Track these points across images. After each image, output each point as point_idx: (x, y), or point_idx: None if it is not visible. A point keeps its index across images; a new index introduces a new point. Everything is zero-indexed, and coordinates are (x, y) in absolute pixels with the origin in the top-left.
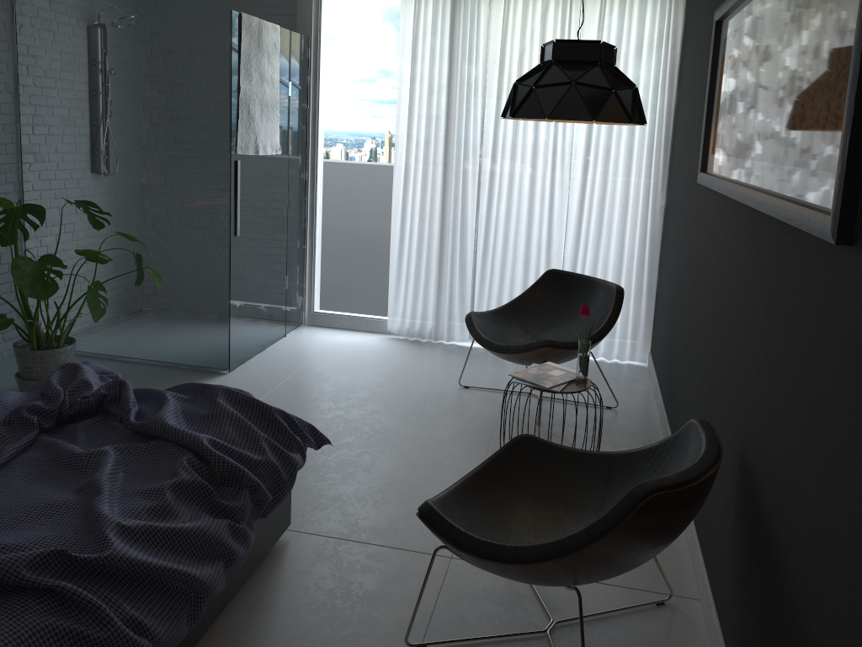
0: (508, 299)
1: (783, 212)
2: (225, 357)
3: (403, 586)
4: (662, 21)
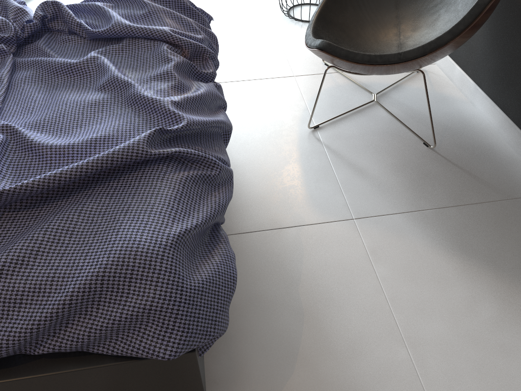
0: None
1: None
2: None
3: (280, 99)
4: None
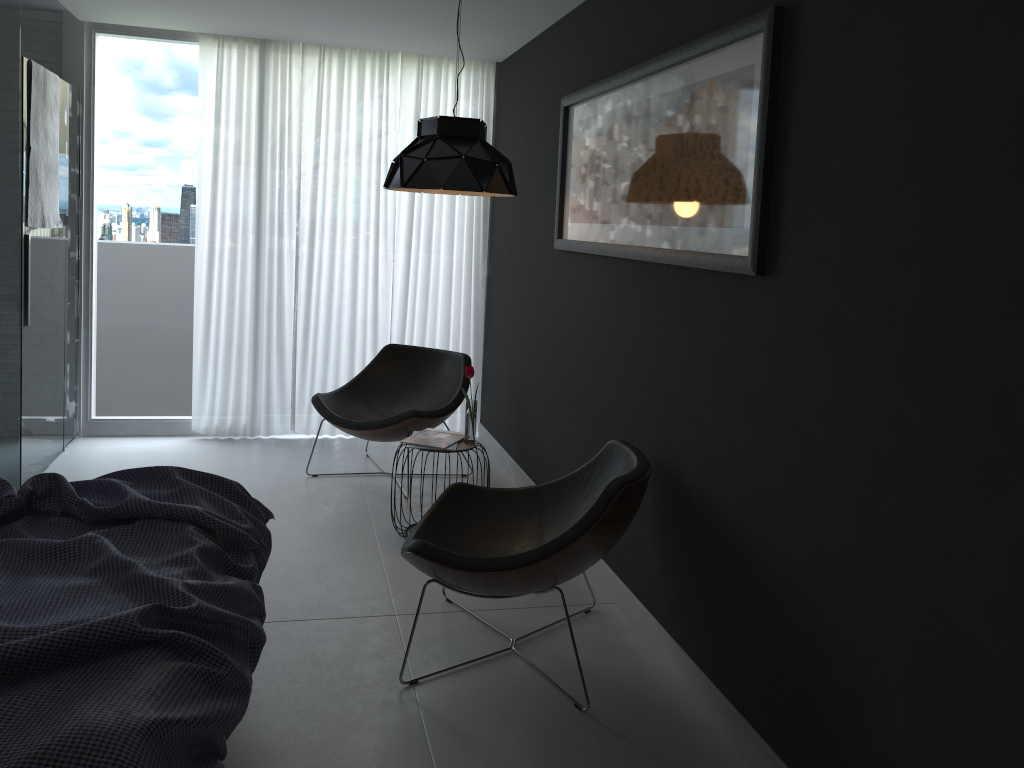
0: (334, 382)
1: (693, 260)
2: (14, 477)
3: (366, 644)
4: (476, 98)
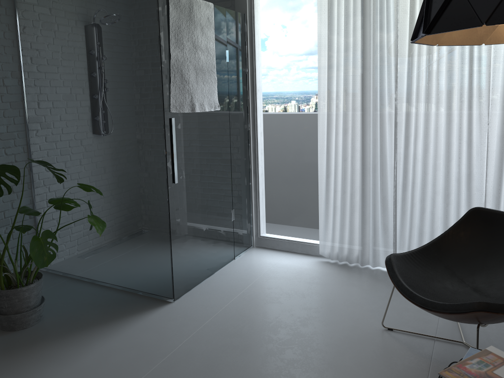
0: (430, 230)
1: None
2: (170, 288)
3: None
4: None
